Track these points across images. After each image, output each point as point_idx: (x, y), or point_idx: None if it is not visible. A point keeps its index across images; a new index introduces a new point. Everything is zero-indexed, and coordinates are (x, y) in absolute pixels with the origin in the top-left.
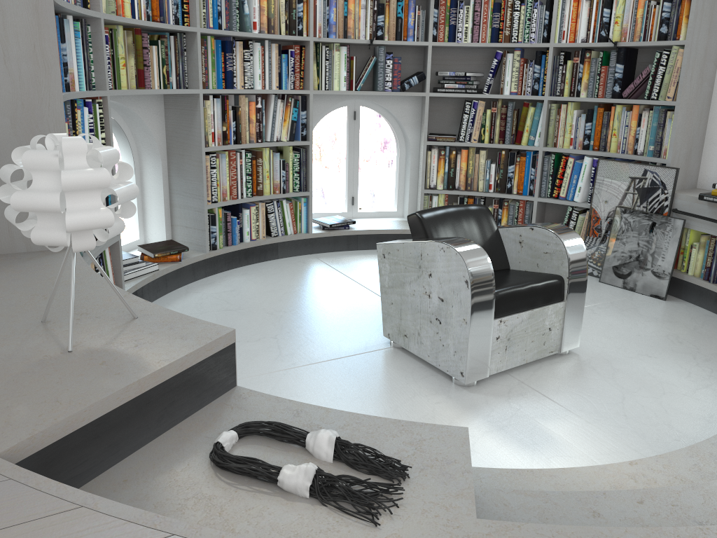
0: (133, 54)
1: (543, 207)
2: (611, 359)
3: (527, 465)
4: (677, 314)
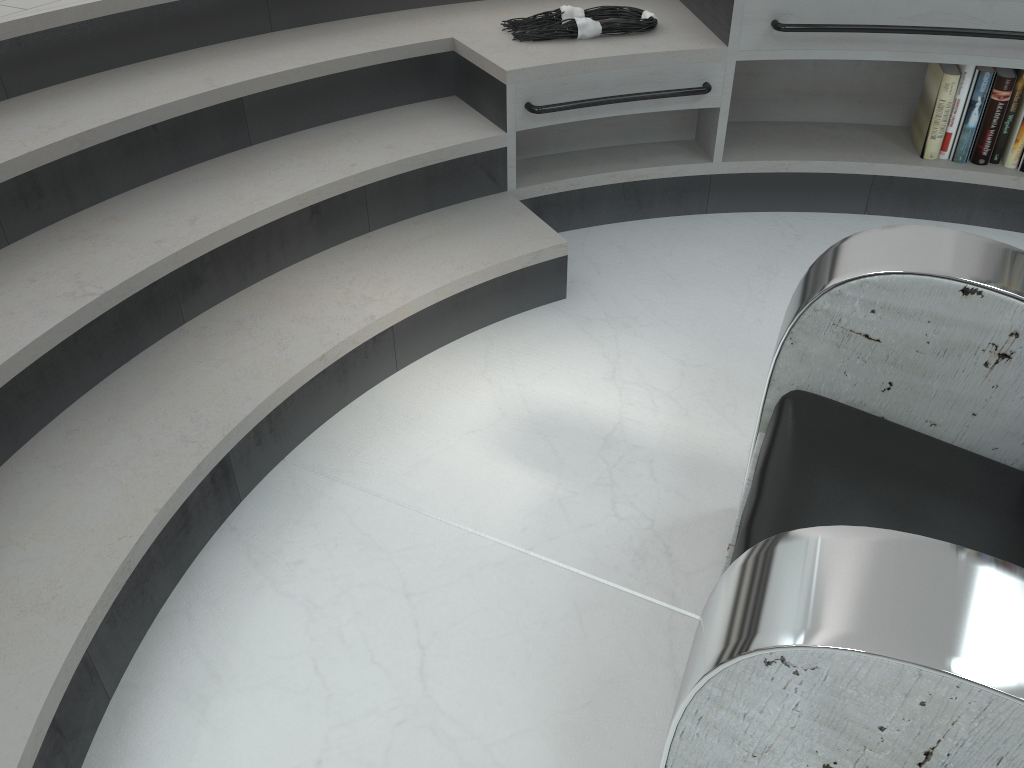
0: None
1: None
2: None
3: (524, 388)
4: None
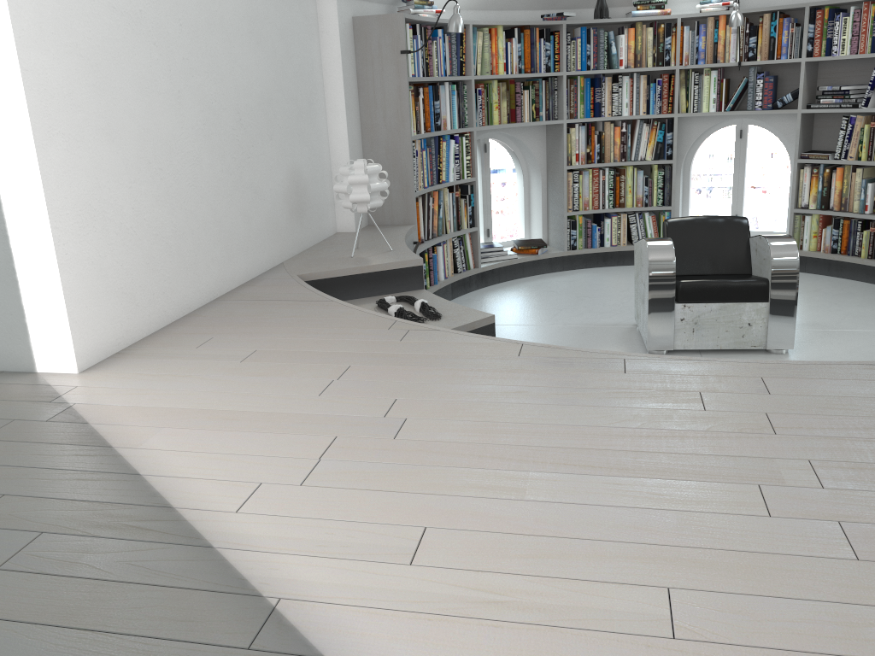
0: (505, 98)
1: None
2: None
3: None
4: None
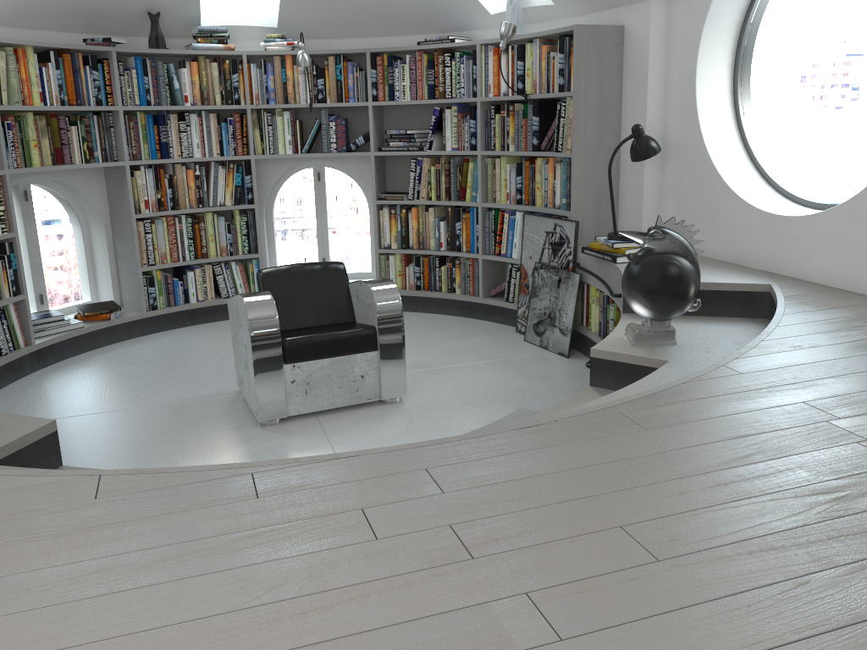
0: (47, 135)
1: (497, 265)
2: (432, 407)
3: None
4: (561, 370)
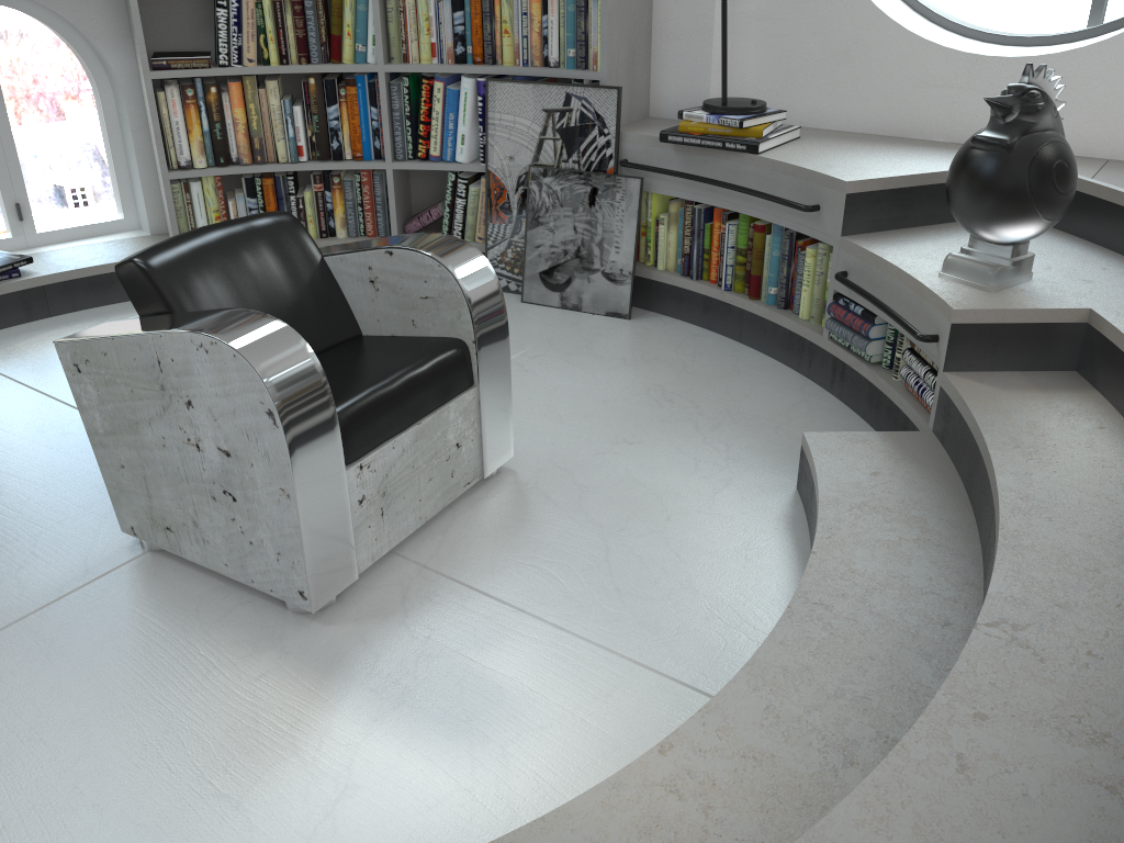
0: None
1: (404, 178)
2: (571, 465)
3: (466, 783)
4: (653, 342)
